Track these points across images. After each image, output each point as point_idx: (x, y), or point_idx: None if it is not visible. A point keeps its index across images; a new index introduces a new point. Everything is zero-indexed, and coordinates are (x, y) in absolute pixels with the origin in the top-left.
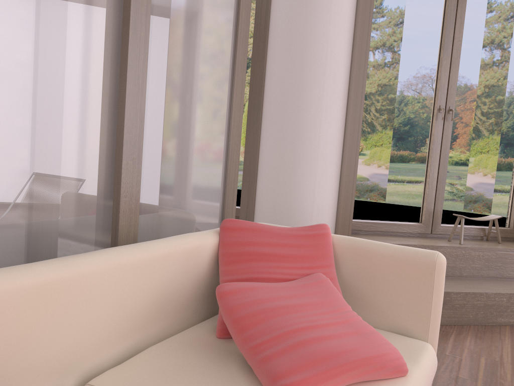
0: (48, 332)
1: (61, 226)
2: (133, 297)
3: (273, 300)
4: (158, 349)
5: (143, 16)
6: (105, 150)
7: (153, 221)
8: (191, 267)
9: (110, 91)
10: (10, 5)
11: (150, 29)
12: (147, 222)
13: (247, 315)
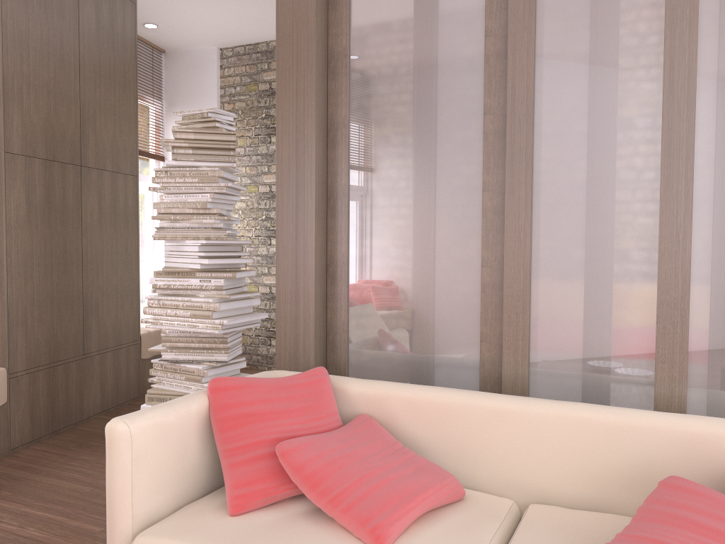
0: (504, 447)
1: (595, 381)
2: (594, 454)
3: (695, 511)
4: (609, 517)
5: (680, 169)
6: (648, 312)
7: (719, 398)
8: (696, 456)
9: (652, 252)
10: (544, 203)
11: (698, 178)
12: (707, 398)
13: (646, 509)
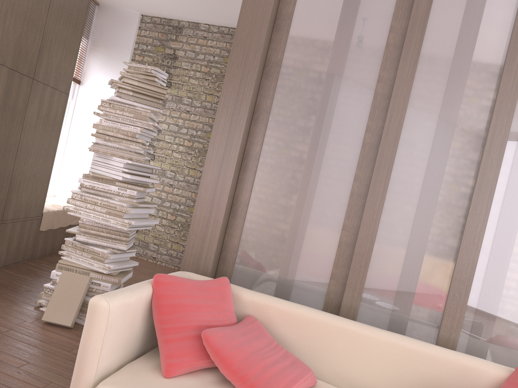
0: (344, 354)
1: (401, 319)
2: (403, 369)
3: None
4: None
5: (484, 200)
6: (444, 282)
7: (476, 344)
8: (466, 380)
9: (454, 246)
10: (393, 199)
11: (493, 208)
12: (470, 343)
13: None
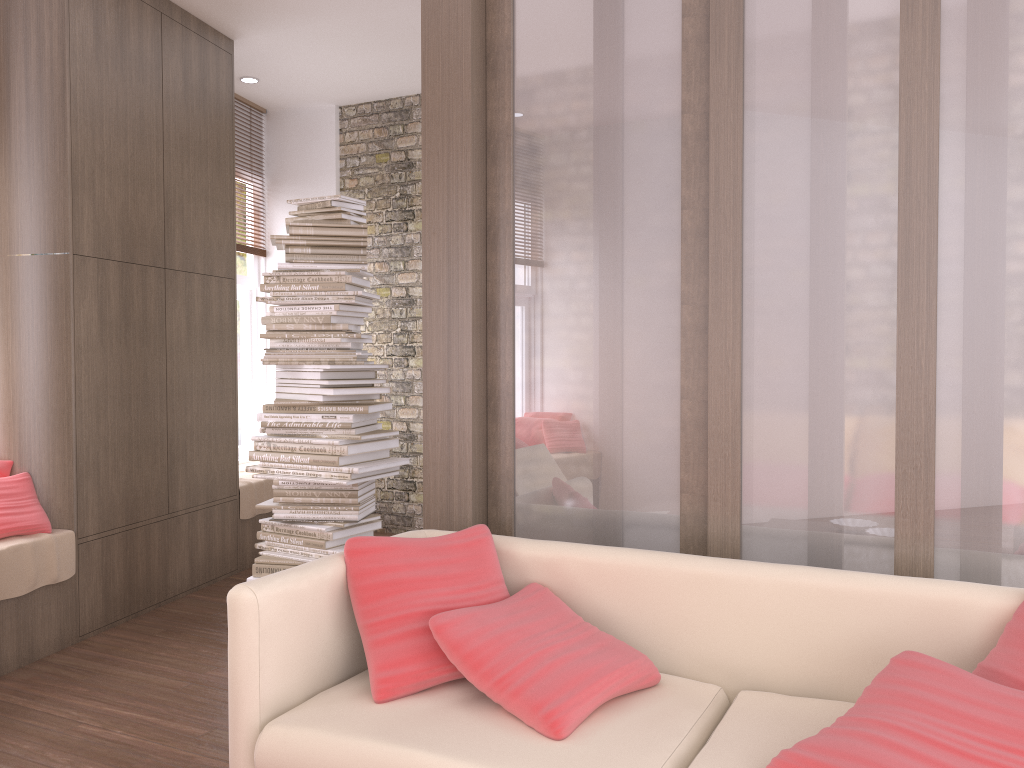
0: (709, 622)
1: (823, 539)
2: (818, 629)
3: (929, 690)
4: (836, 704)
5: (921, 279)
6: (887, 453)
7: (973, 560)
8: (940, 629)
9: (890, 380)
10: (757, 320)
11: (942, 289)
12: (959, 559)
13: (873, 689)
